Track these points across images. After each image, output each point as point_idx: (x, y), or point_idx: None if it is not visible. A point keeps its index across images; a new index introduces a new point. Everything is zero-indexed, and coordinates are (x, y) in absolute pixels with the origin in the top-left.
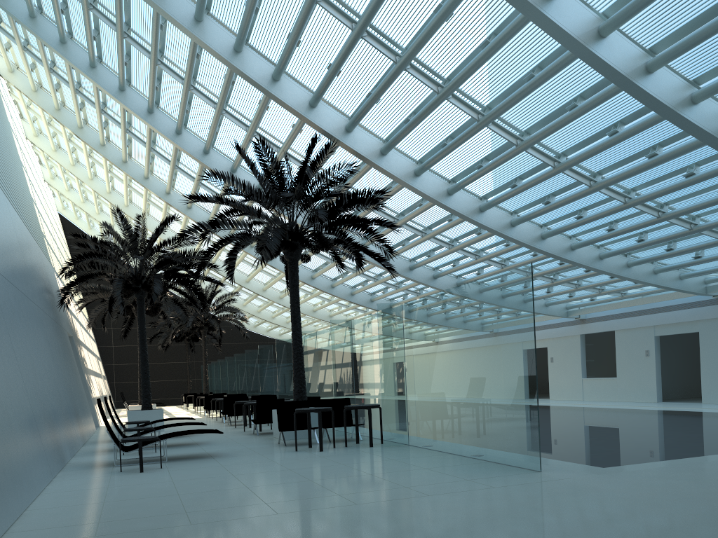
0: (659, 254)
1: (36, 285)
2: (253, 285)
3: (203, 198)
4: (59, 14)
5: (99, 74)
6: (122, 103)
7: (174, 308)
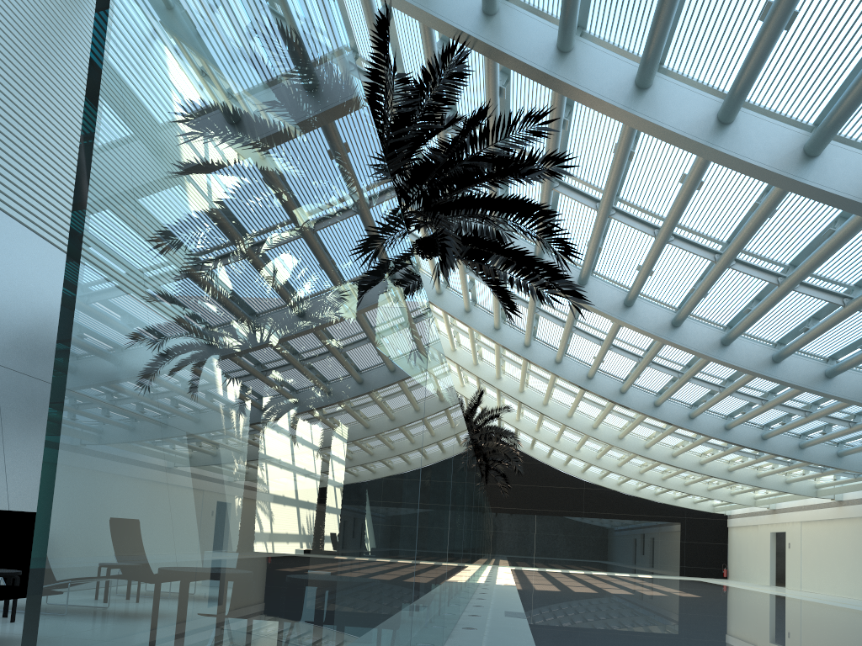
0: None
1: (41, 341)
2: (529, 396)
3: None
4: None
5: None
6: None
7: None
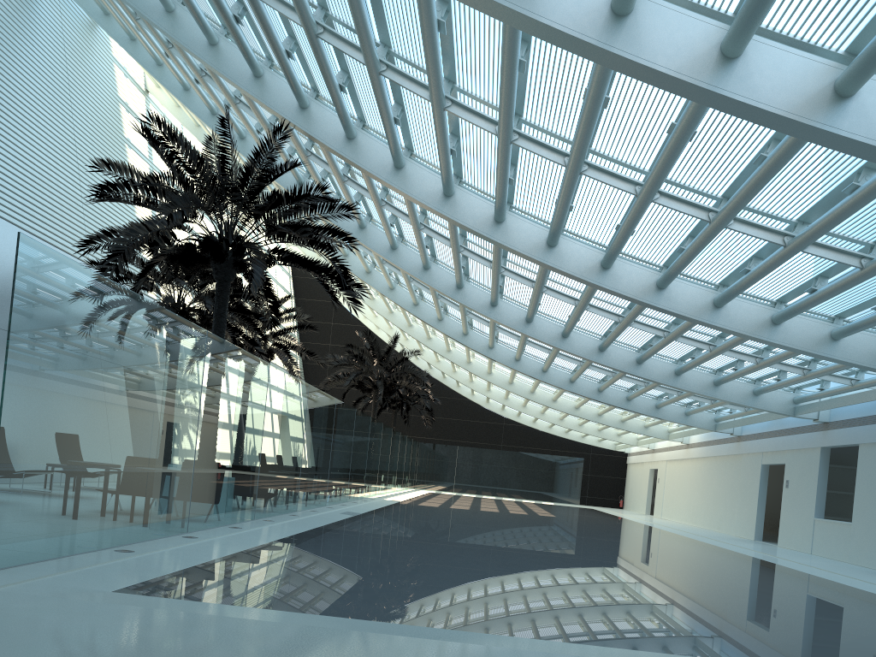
0: (801, 300)
1: (3, 300)
2: (435, 343)
3: (116, 197)
4: (106, 4)
5: (165, 73)
6: (184, 104)
7: (280, 356)
